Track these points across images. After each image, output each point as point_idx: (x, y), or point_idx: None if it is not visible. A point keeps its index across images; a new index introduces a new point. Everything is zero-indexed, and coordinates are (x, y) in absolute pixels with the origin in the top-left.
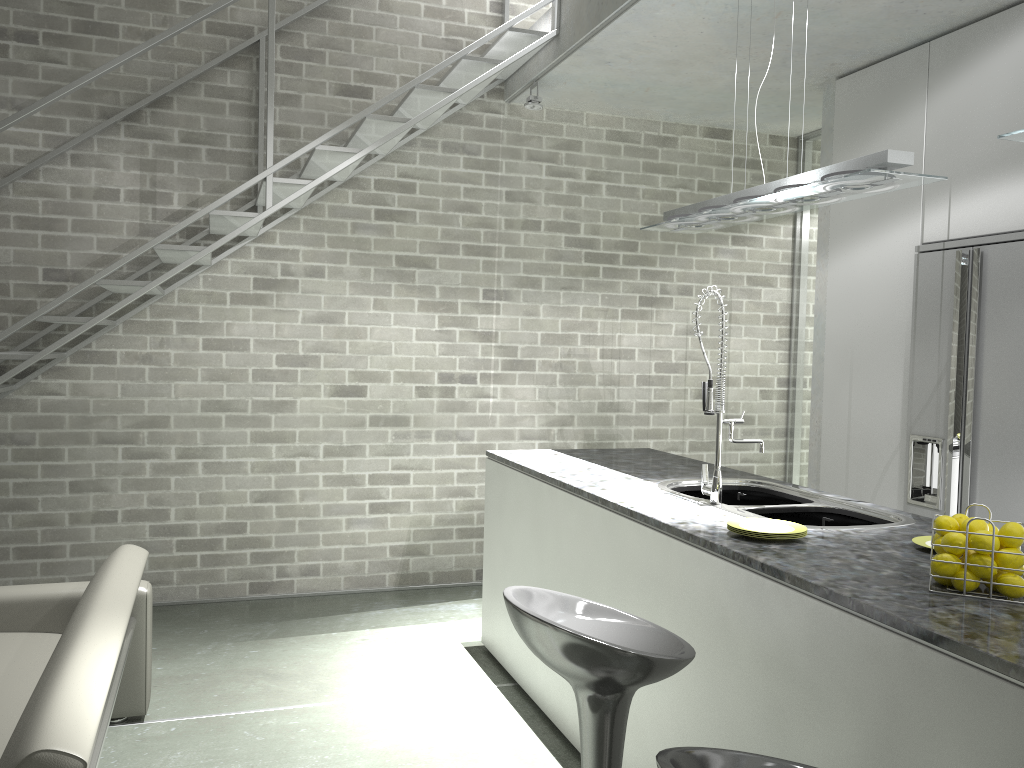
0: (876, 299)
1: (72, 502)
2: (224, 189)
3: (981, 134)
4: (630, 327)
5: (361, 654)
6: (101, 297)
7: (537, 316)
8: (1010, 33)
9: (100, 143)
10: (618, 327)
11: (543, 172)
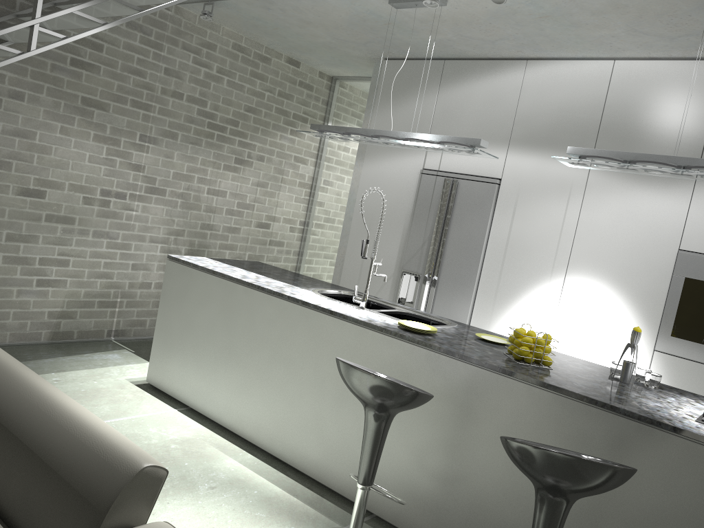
0: (391, 192)
1: None
2: None
3: (465, 120)
4: (227, 176)
5: (64, 391)
6: None
7: (172, 159)
8: (489, 73)
9: None
10: (220, 175)
11: (190, 60)
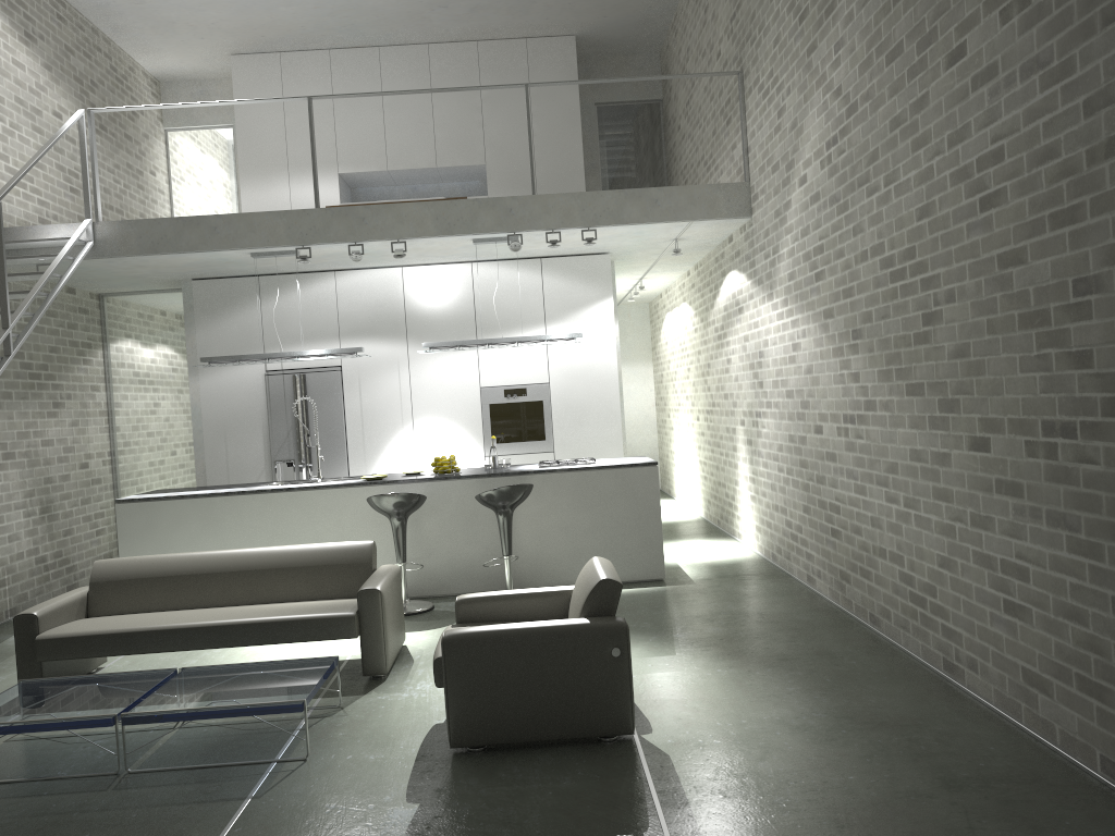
0: (239, 397)
1: None
2: None
3: (295, 324)
4: (51, 423)
5: None
6: None
7: (13, 419)
8: (305, 284)
9: None
10: (46, 424)
11: None
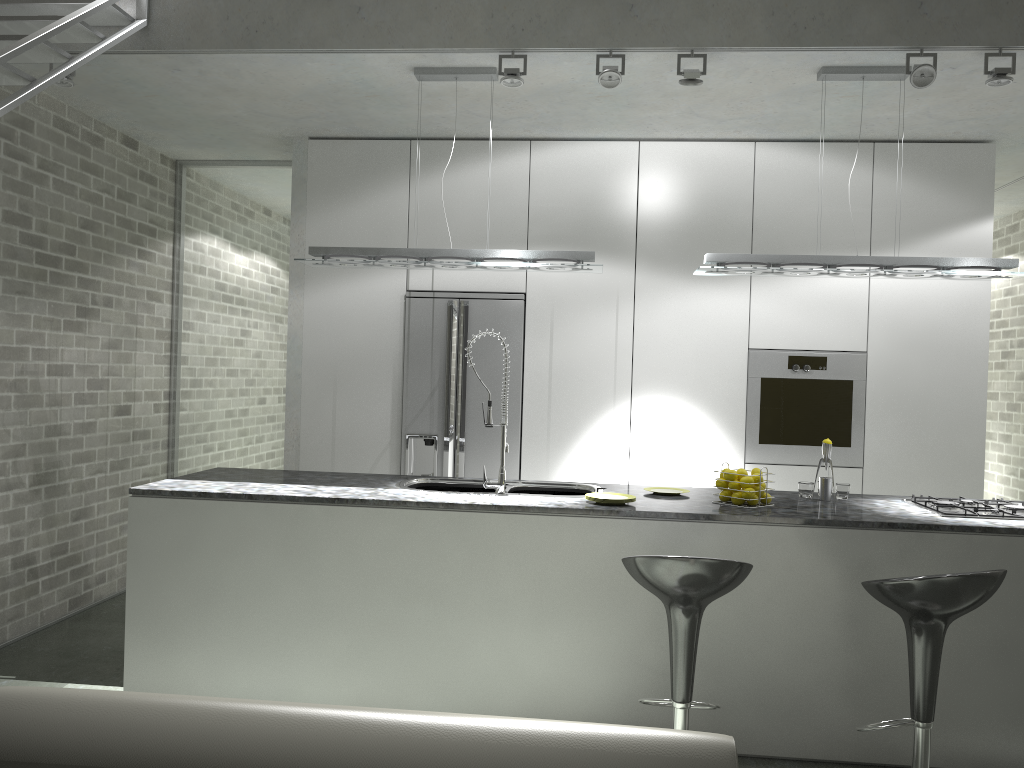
0: (362, 328)
1: None
2: None
3: (459, 220)
4: (70, 340)
5: None
6: None
7: None
8: (481, 157)
9: None
10: (61, 340)
11: (2, 150)
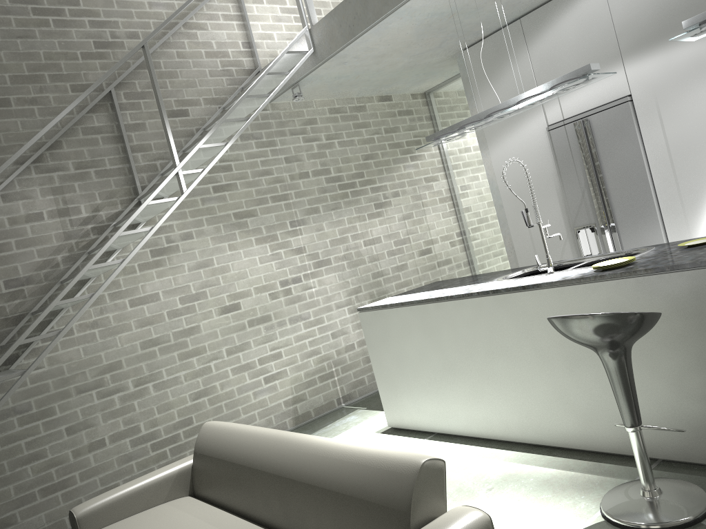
0: (528, 163)
1: (71, 442)
2: (113, 195)
3: (567, 60)
4: (374, 223)
5: None
6: (54, 289)
7: (323, 230)
8: (568, 6)
9: (19, 182)
10: (368, 225)
11: (301, 141)
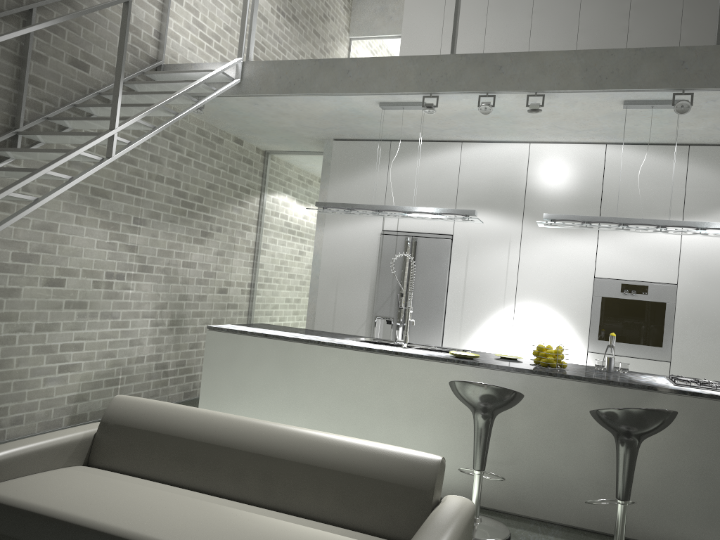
0: (355, 251)
1: None
2: None
3: (416, 189)
4: (196, 248)
5: None
6: None
7: (157, 237)
8: (431, 152)
9: None
10: (191, 248)
11: (168, 146)
